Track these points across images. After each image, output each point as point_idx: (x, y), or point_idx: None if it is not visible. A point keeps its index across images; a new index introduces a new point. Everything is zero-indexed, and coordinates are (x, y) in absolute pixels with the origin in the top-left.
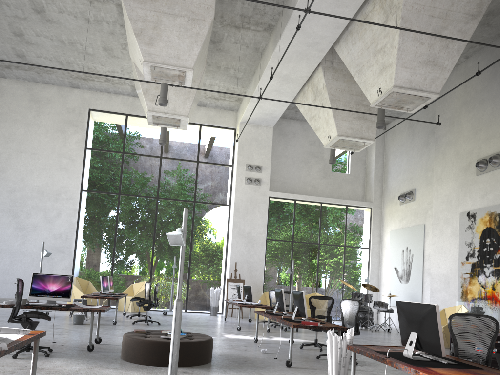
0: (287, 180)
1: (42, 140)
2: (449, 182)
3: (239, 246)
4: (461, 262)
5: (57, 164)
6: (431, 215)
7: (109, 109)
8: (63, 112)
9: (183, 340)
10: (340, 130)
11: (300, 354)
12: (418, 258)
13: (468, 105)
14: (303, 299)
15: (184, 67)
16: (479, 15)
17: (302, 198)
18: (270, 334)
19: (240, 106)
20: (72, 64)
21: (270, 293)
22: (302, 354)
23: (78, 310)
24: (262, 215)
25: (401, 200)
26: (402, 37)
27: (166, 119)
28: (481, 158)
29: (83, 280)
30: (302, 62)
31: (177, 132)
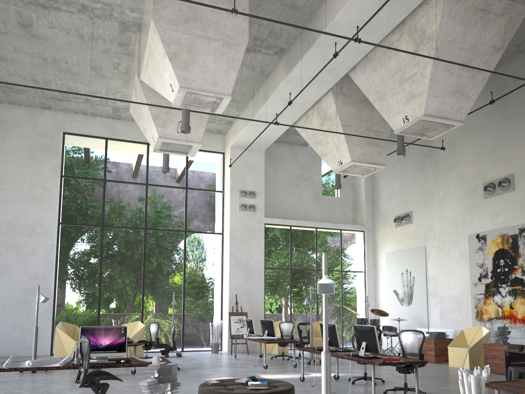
0: (279, 206)
1: (10, 168)
2: (453, 205)
3: (238, 276)
4: (473, 283)
5: (29, 194)
6: (432, 237)
7: (86, 132)
8: (33, 135)
9: (273, 389)
10: (353, 155)
11: (361, 390)
12: (420, 280)
13: (469, 130)
14: (375, 334)
15: (222, 93)
16: (502, 48)
17: (298, 224)
18: (300, 369)
19: (231, 129)
20: (49, 83)
21: (281, 325)
22: (363, 390)
23: (143, 365)
24: (259, 242)
25: (397, 223)
26: (434, 68)
27: (177, 146)
28: (488, 182)
29: (69, 324)
30: (313, 87)
31: (120, 152)
